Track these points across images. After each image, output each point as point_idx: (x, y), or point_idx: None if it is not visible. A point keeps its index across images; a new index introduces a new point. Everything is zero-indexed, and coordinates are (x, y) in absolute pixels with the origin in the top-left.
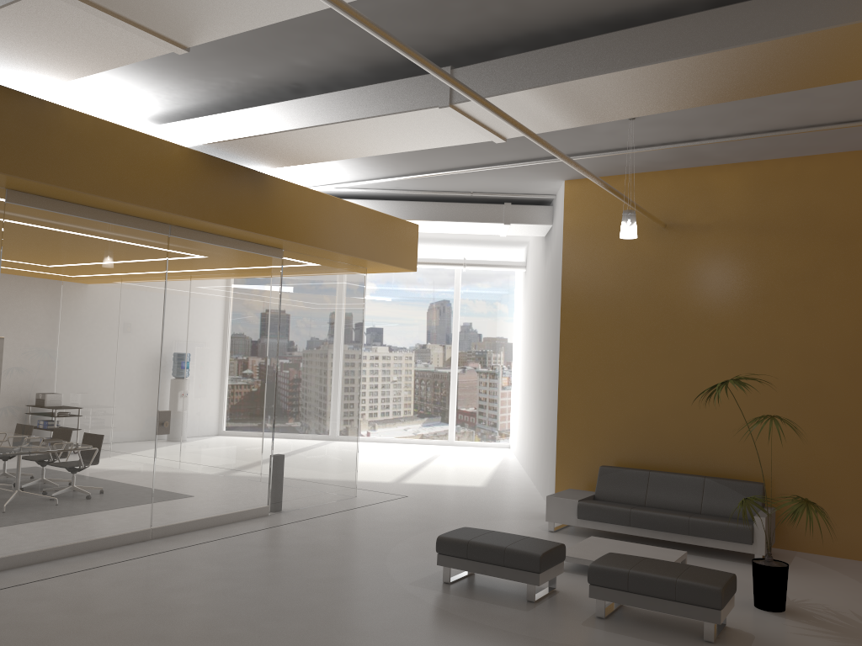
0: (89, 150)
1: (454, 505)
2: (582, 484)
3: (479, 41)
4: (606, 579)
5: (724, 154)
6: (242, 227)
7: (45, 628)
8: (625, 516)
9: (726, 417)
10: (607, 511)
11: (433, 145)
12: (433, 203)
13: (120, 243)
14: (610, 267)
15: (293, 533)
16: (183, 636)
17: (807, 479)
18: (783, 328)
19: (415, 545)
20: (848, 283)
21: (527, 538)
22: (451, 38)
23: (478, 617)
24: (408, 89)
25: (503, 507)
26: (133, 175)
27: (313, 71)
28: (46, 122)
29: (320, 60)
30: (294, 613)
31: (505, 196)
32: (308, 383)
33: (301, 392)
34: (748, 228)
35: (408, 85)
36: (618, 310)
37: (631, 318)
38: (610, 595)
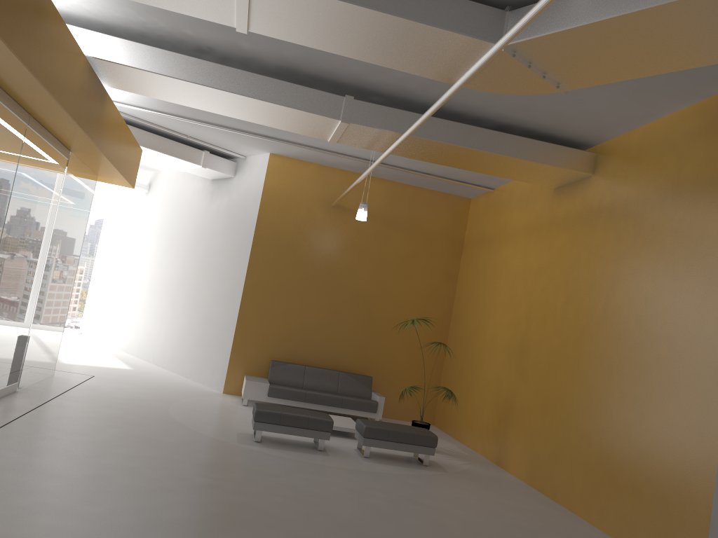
0: (52, 46)
1: (144, 384)
2: (248, 372)
3: (373, 88)
4: (376, 434)
5: (384, 173)
6: (90, 135)
7: (66, 492)
8: (303, 395)
9: (351, 334)
10: (290, 392)
11: (283, 128)
12: (151, 134)
13: (5, 126)
14: (293, 223)
15: (76, 408)
16: (180, 487)
17: (389, 374)
18: (391, 285)
19: (185, 416)
20: (427, 266)
21: (307, 410)
22: (363, 81)
23: (314, 461)
24: (318, 98)
25: (181, 387)
26: (63, 75)
27: (241, 50)
28: (42, 12)
29: (260, 49)
30: (214, 467)
31: (211, 146)
32: (56, 273)
33: (52, 281)
34: (382, 220)
35: (318, 95)
36: (294, 254)
37: (302, 261)
38: (376, 443)
